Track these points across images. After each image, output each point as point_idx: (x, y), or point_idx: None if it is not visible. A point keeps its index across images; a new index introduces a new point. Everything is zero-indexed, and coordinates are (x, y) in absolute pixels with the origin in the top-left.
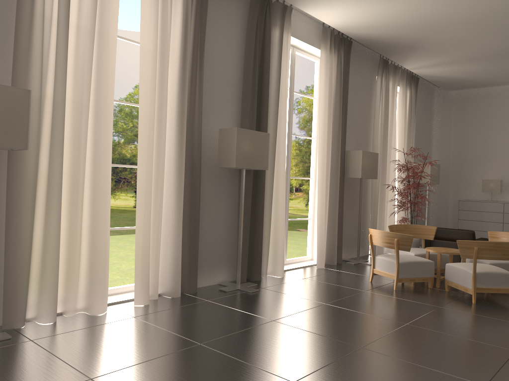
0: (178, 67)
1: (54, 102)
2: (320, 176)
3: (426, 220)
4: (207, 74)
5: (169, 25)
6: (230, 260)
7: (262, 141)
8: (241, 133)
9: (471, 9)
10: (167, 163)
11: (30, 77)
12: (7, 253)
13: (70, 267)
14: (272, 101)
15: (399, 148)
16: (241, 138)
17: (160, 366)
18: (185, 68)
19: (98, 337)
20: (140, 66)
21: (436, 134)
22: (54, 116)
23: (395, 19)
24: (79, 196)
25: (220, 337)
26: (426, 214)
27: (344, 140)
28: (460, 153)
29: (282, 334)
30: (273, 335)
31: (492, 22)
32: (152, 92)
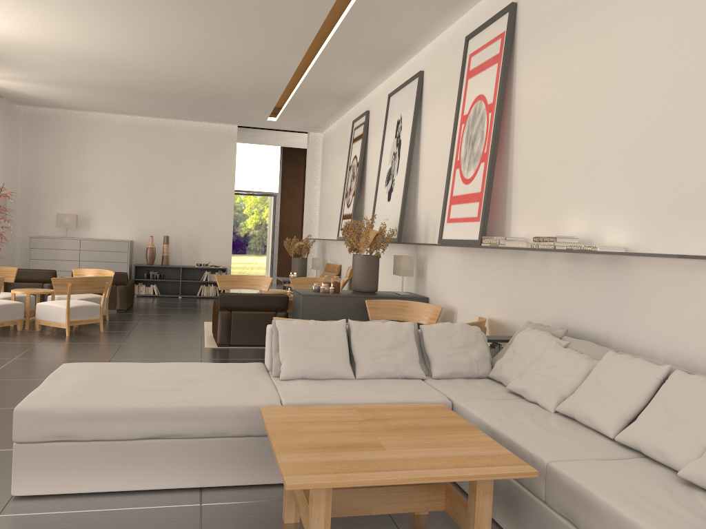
0: None
1: None
2: None
3: None
4: None
5: None
6: None
7: None
8: None
9: (61, 44)
10: None
11: None
12: None
13: None
14: None
15: None
16: None
17: None
18: None
19: None
20: None
21: None
22: None
23: None
24: None
25: None
26: None
27: None
28: (30, 181)
29: None
30: None
31: (79, 59)
32: None
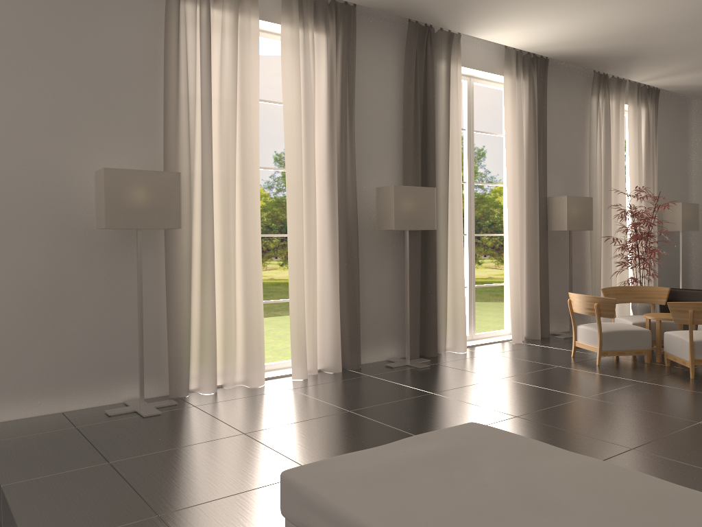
0: (326, 126)
1: (202, 179)
2: (511, 231)
3: (680, 279)
4: (360, 128)
5: (312, 82)
6: (399, 333)
7: (426, 197)
8: (400, 190)
9: (687, 9)
10: (320, 230)
11: (179, 158)
12: (169, 326)
13: (227, 339)
14: (440, 149)
15: (632, 187)
16: (399, 196)
17: (307, 427)
18: (332, 126)
19: (254, 404)
20: (285, 131)
21: (695, 161)
22: (203, 193)
23: (592, 31)
24: (231, 269)
25: (371, 406)
26: (681, 271)
27: (545, 184)
28: None
29: (436, 405)
30: (426, 405)
31: None
32: (298, 157)
